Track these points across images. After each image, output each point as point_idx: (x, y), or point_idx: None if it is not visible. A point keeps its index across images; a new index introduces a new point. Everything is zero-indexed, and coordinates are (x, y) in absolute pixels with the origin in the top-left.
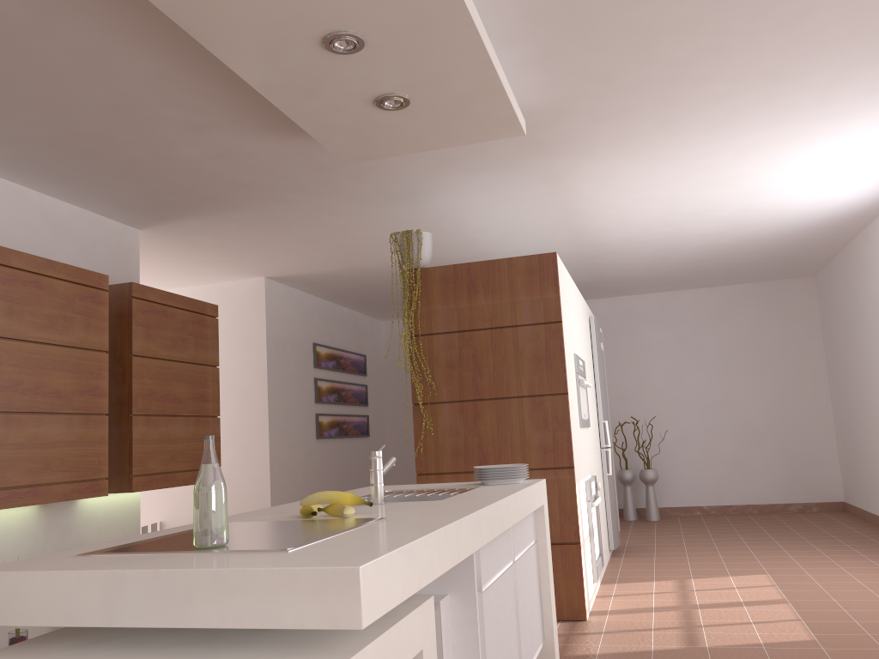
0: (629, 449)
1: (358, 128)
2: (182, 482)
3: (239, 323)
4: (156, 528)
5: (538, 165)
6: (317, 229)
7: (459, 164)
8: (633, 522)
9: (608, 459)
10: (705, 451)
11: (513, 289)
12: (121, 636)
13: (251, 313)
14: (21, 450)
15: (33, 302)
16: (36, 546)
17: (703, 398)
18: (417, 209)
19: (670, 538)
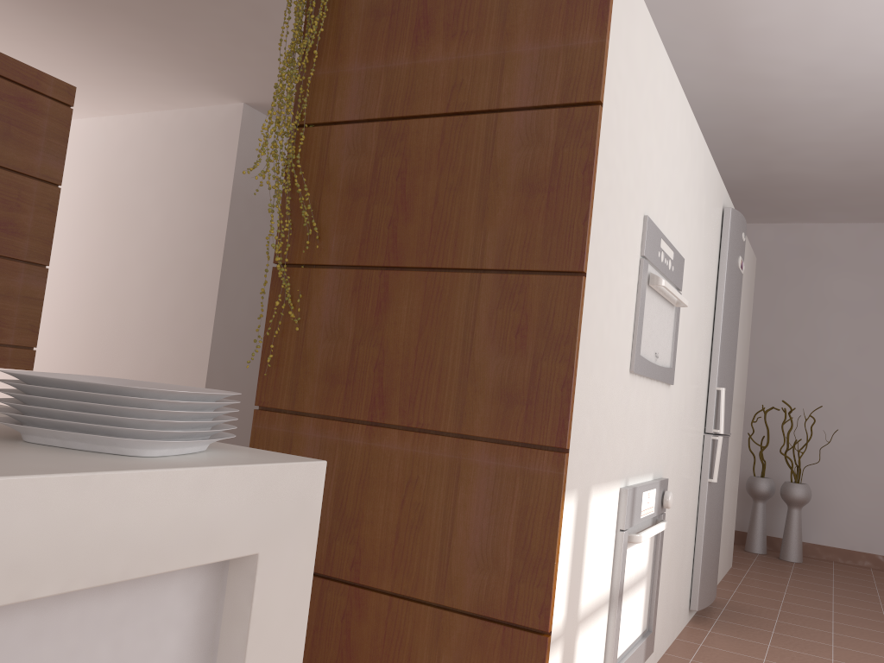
0: (773, 448)
1: None
2: None
3: (202, 166)
4: None
5: None
6: None
7: None
8: (757, 556)
9: (715, 455)
10: None
11: (507, 28)
12: None
13: (219, 154)
14: None
15: None
16: None
17: None
18: None
19: (810, 603)
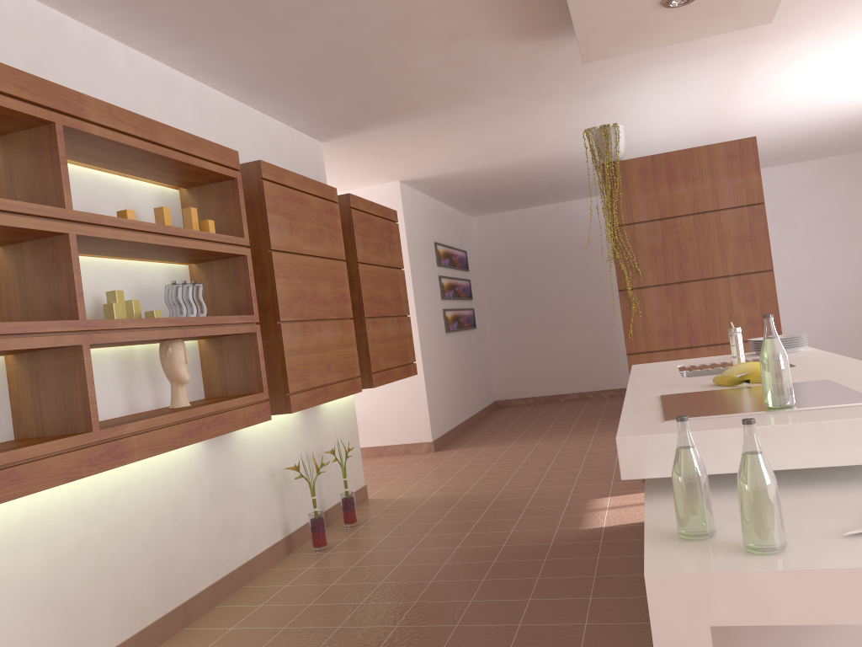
0: None
1: (625, 27)
2: (397, 377)
3: None
4: None
5: (736, 51)
6: (483, 130)
7: (664, 56)
8: None
9: None
10: (798, 320)
11: (714, 175)
12: (727, 482)
13: None
14: (314, 354)
15: (301, 218)
16: (302, 440)
17: (796, 270)
18: (591, 104)
19: None
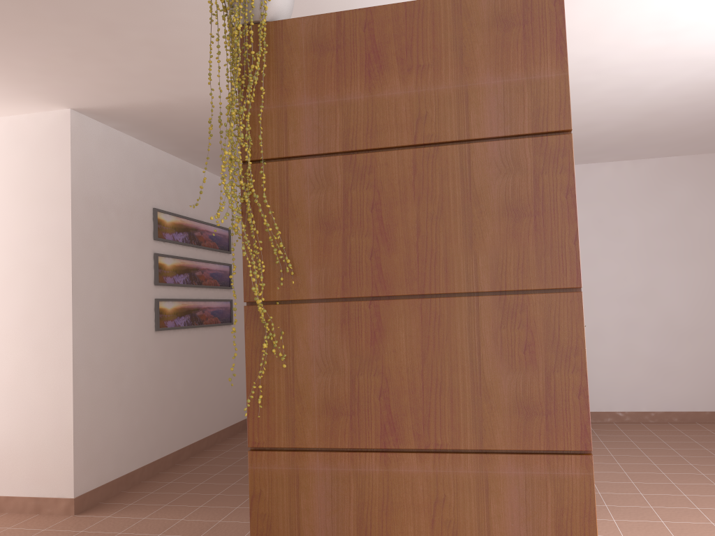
0: None
1: None
2: None
3: (34, 172)
4: None
5: None
6: None
7: None
8: None
9: None
10: (621, 349)
11: (465, 62)
12: None
13: (50, 159)
14: None
15: None
16: None
17: (621, 288)
18: None
19: (606, 468)
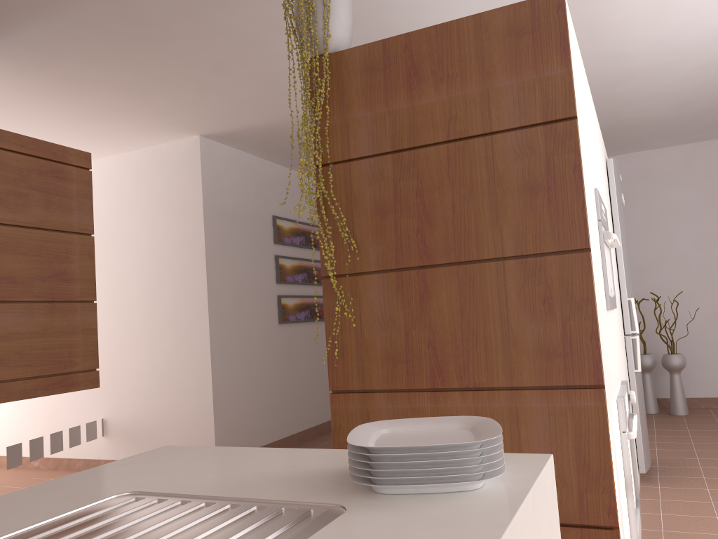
0: (647, 330)
1: None
2: (20, 395)
3: (174, 191)
4: (95, 426)
5: None
6: (215, 41)
7: None
8: (654, 416)
9: (635, 350)
10: None
11: (485, 69)
12: None
13: (186, 179)
14: None
15: None
16: None
17: None
18: None
19: (715, 447)
